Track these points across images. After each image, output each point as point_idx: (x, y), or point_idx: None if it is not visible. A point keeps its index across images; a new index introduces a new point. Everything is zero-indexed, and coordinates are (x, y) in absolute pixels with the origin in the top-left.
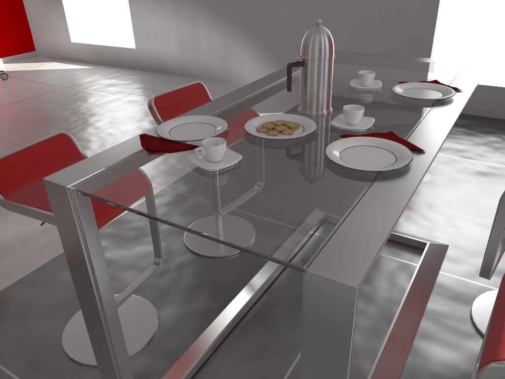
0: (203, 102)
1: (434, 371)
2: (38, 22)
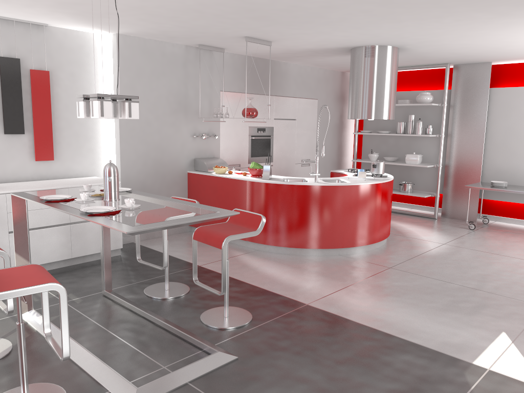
0: (251, 227)
1: (46, 358)
2: None
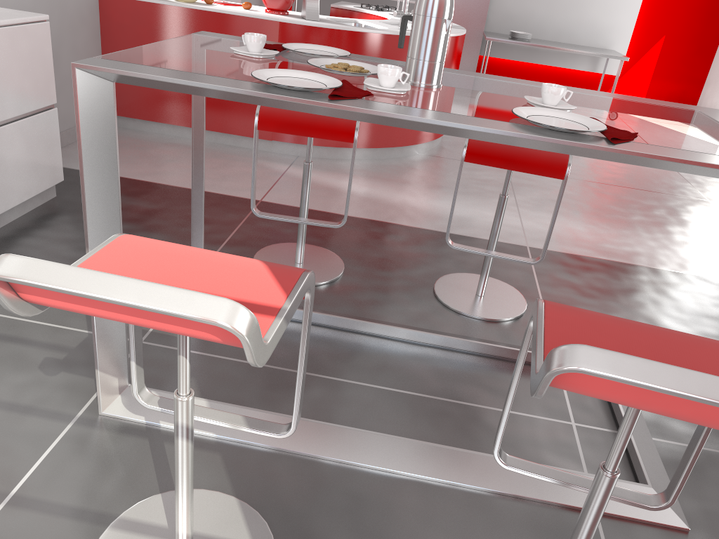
0: None
1: (365, 497)
2: (716, 76)
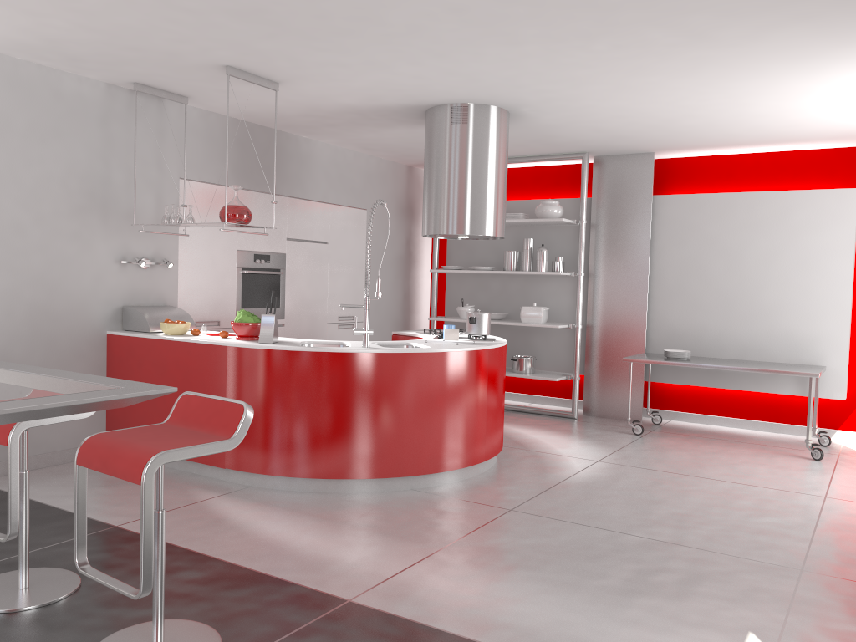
0: (221, 431)
1: None
2: None
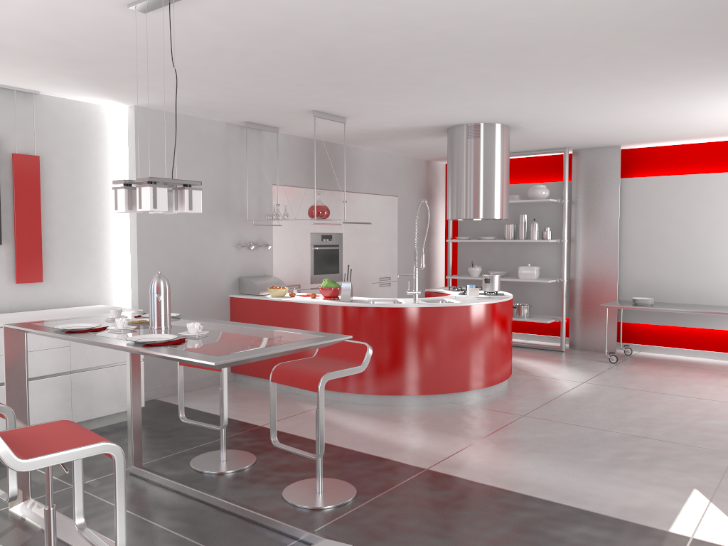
0: (353, 361)
1: None
2: None
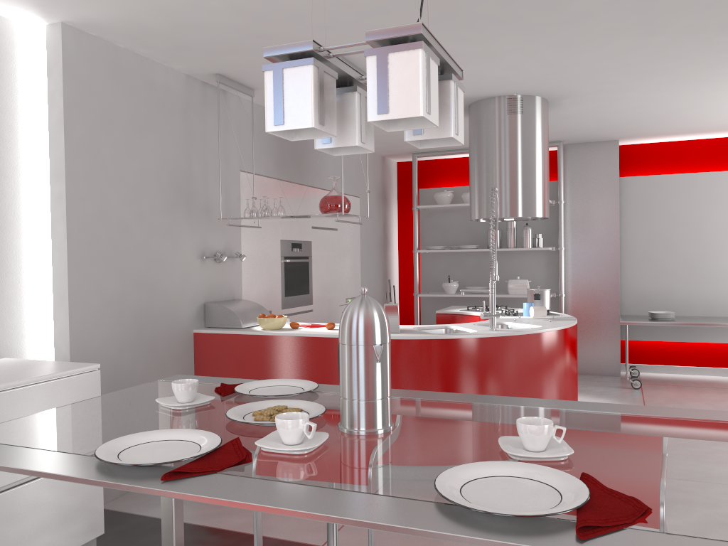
0: None
1: None
2: None
